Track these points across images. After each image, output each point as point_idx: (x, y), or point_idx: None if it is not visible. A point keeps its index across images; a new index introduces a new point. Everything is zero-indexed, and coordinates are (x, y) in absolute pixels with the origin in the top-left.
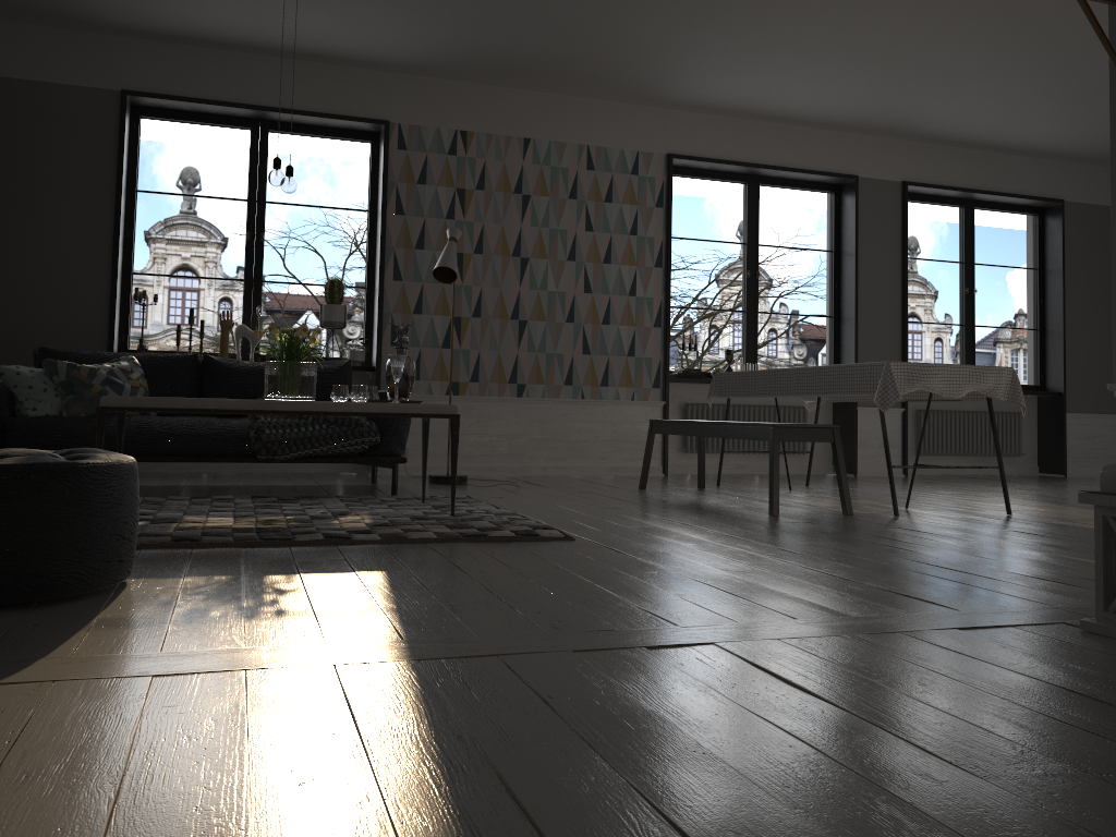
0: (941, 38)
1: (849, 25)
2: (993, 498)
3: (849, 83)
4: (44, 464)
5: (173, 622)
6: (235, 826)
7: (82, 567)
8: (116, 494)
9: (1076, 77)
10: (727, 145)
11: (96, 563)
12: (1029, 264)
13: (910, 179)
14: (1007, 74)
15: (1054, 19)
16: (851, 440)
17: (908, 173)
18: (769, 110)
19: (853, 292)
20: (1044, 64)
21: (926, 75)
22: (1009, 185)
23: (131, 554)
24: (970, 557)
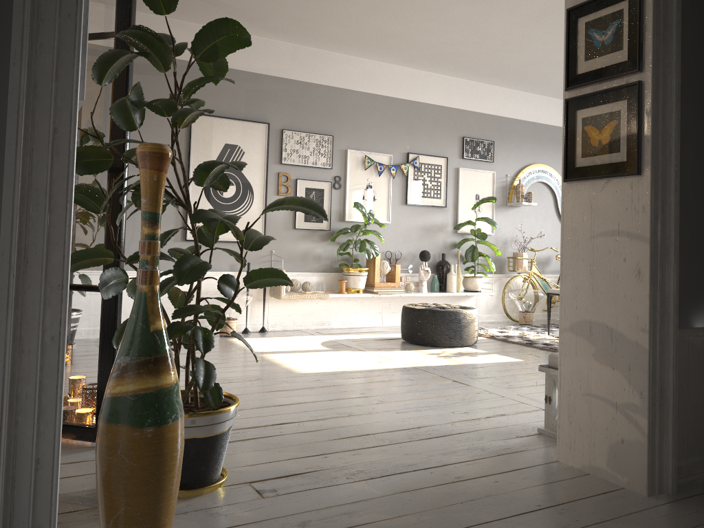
0: None
1: None
2: None
3: None
4: (426, 309)
5: (424, 353)
6: (311, 365)
7: (435, 338)
8: (447, 320)
9: None
10: None
11: (440, 338)
12: None
13: None
14: None
15: None
16: None
17: None
18: None
19: None
20: None
21: None
22: None
23: (458, 338)
24: None
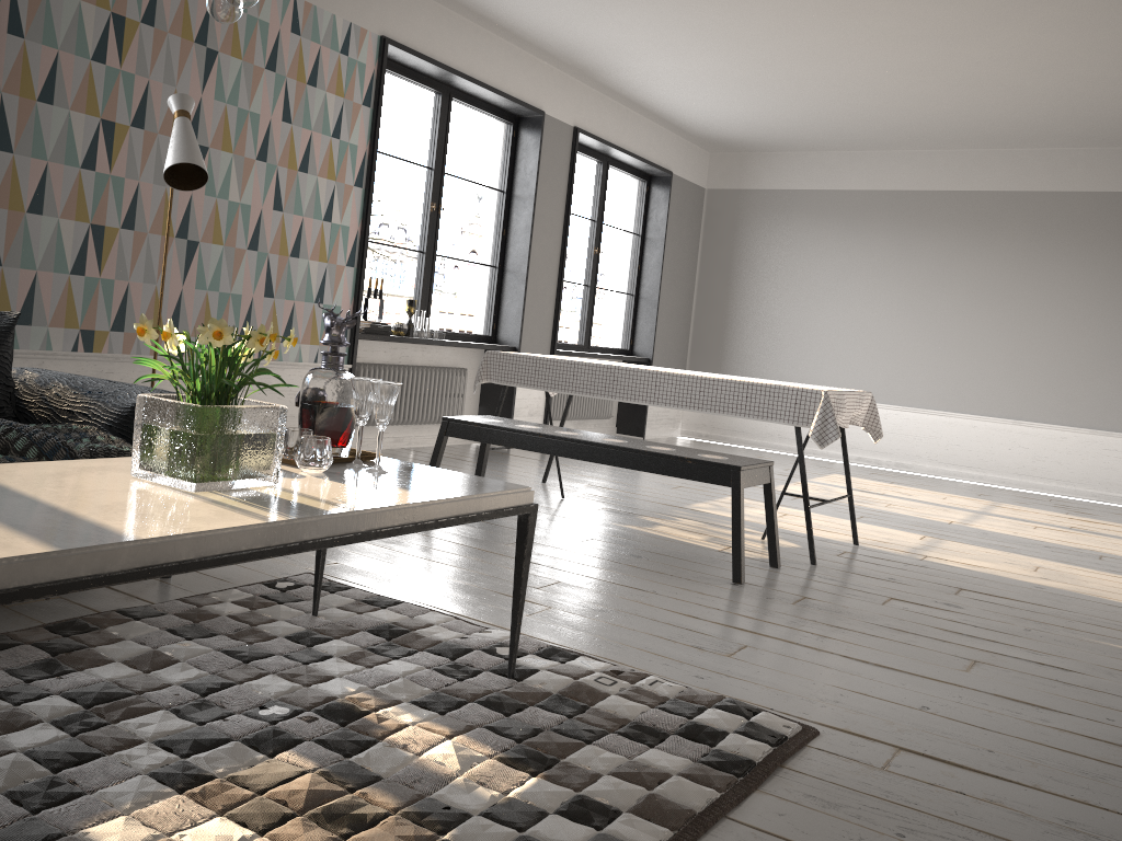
0: (760, 2)
1: None
2: None
3: (618, 14)
4: None
5: None
6: None
7: None
8: None
9: (796, 72)
10: (440, 42)
11: None
12: (628, 228)
13: (580, 125)
14: (755, 52)
15: (865, 19)
16: (508, 409)
17: (579, 119)
18: (499, 14)
19: (528, 244)
20: (794, 54)
21: (694, 31)
22: (642, 149)
23: None
24: None
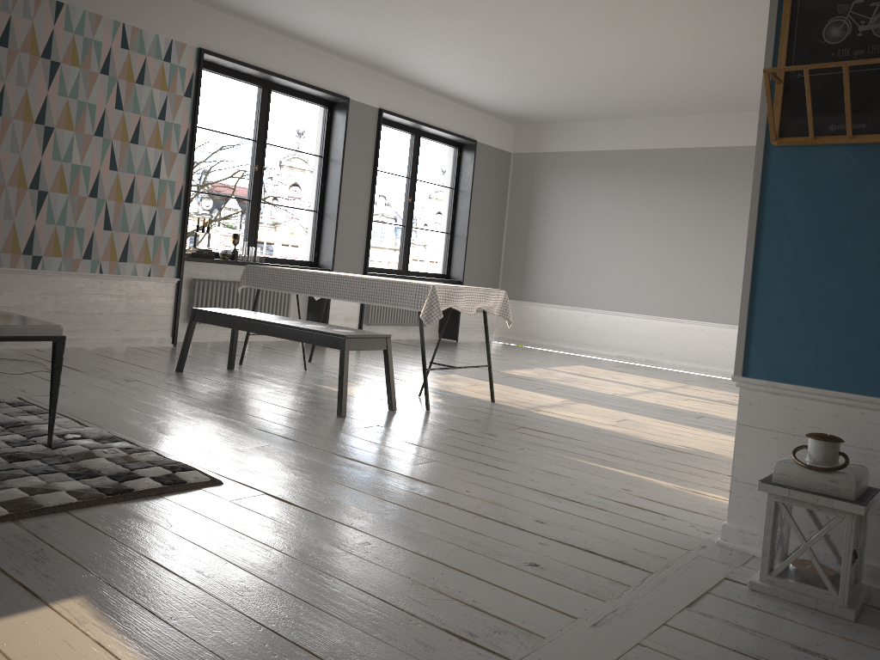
0: (456, 11)
1: None
2: (453, 376)
3: (369, 24)
4: None
5: None
6: None
7: None
8: None
9: (523, 61)
10: (251, 51)
11: None
12: (447, 183)
13: (385, 107)
14: (483, 48)
15: (537, 19)
16: (325, 315)
17: (384, 102)
18: (293, 29)
19: (338, 194)
20: (510, 47)
21: (429, 34)
22: (446, 124)
23: None
24: (548, 474)
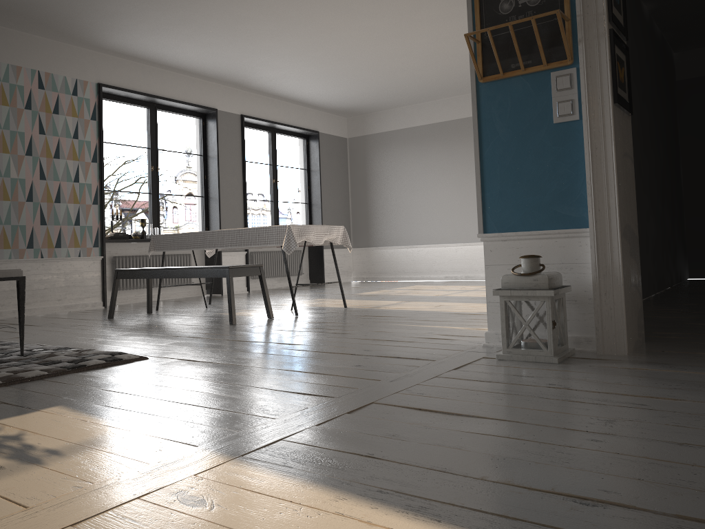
0: (284, 34)
1: (238, 17)
2: (318, 299)
3: (223, 51)
4: None
5: None
6: None
7: None
8: None
9: (341, 66)
10: (138, 81)
11: None
12: (301, 166)
13: (245, 113)
14: (310, 59)
15: (343, 33)
16: None
17: (244, 110)
18: (168, 61)
19: (217, 181)
20: (329, 57)
21: (268, 53)
22: (294, 121)
23: None
24: (378, 332)
